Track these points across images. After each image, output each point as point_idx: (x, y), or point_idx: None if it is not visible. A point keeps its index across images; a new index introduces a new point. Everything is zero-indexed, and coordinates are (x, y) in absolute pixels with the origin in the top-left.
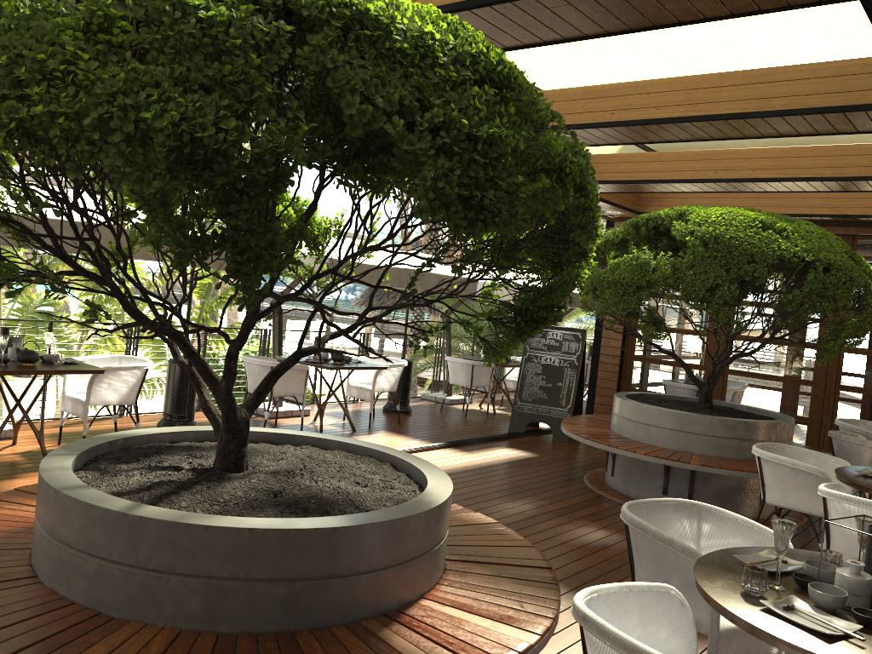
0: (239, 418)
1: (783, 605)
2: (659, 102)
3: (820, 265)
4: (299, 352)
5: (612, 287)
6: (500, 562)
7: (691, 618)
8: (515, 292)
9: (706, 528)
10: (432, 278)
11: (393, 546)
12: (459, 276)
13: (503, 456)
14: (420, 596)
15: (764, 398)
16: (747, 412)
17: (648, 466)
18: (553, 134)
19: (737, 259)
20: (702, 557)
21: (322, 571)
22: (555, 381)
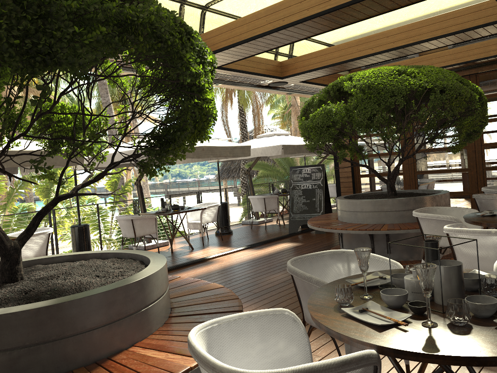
0: (9, 247)
1: (361, 308)
2: (308, 5)
3: (437, 89)
4: (56, 198)
5: (313, 130)
6: (206, 312)
7: (303, 329)
8: (278, 149)
9: (353, 266)
10: (219, 149)
11: (94, 314)
12: (39, 107)
13: (280, 248)
14: (131, 345)
15: (441, 184)
16: (421, 193)
17: (360, 237)
18: (255, 42)
19: (383, 96)
20: (325, 285)
21: (34, 340)
22: (311, 198)
